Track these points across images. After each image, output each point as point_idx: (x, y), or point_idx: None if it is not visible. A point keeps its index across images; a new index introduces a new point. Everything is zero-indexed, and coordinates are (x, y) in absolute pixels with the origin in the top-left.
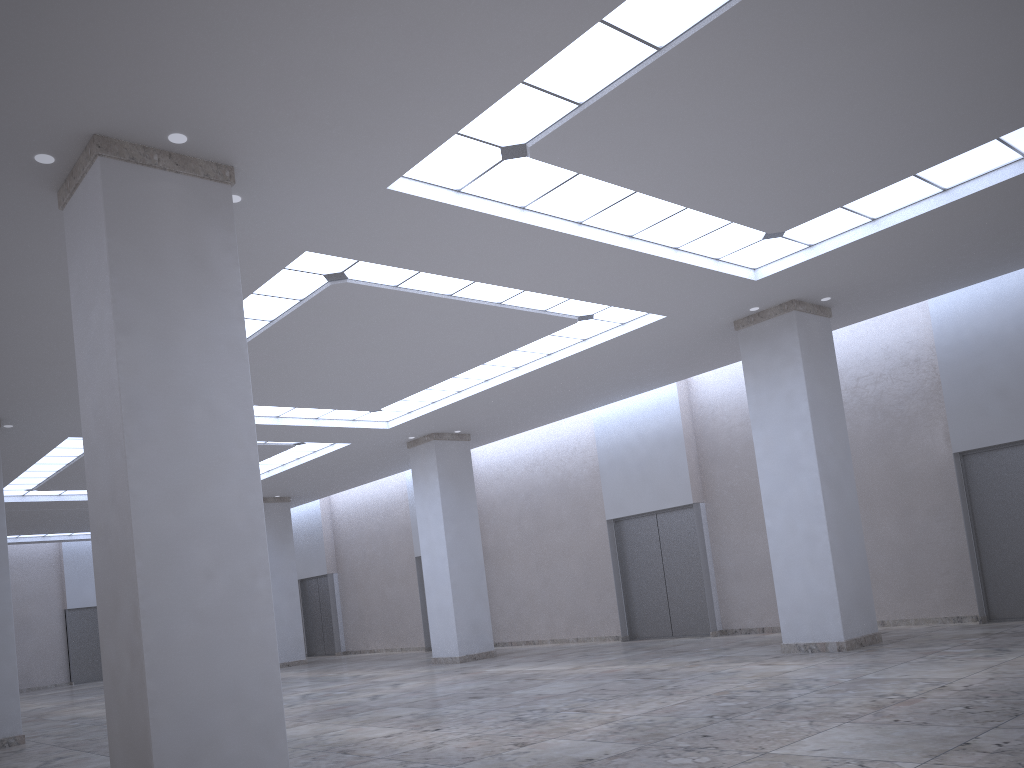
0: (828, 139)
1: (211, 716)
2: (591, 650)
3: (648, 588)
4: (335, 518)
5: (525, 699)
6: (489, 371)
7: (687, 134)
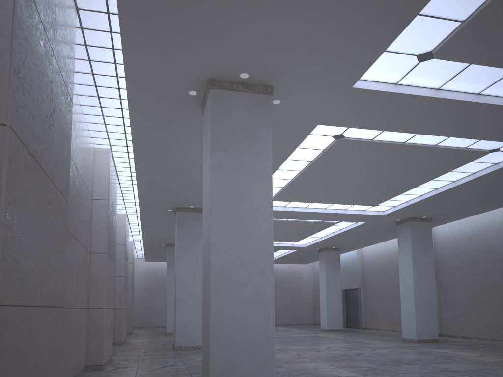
0: None
1: (238, 352)
2: (497, 347)
3: None
4: (363, 260)
5: (434, 370)
6: (437, 183)
7: None
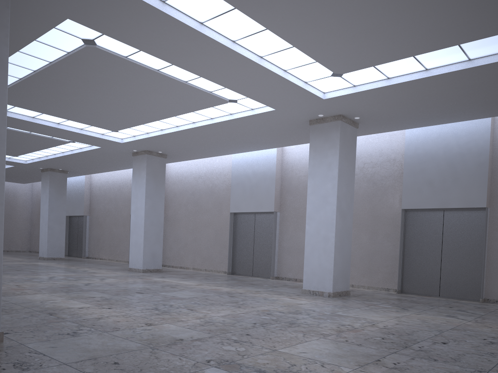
0: (374, 22)
1: None
2: (210, 276)
3: (244, 250)
4: (92, 187)
5: (165, 298)
6: (179, 121)
7: None
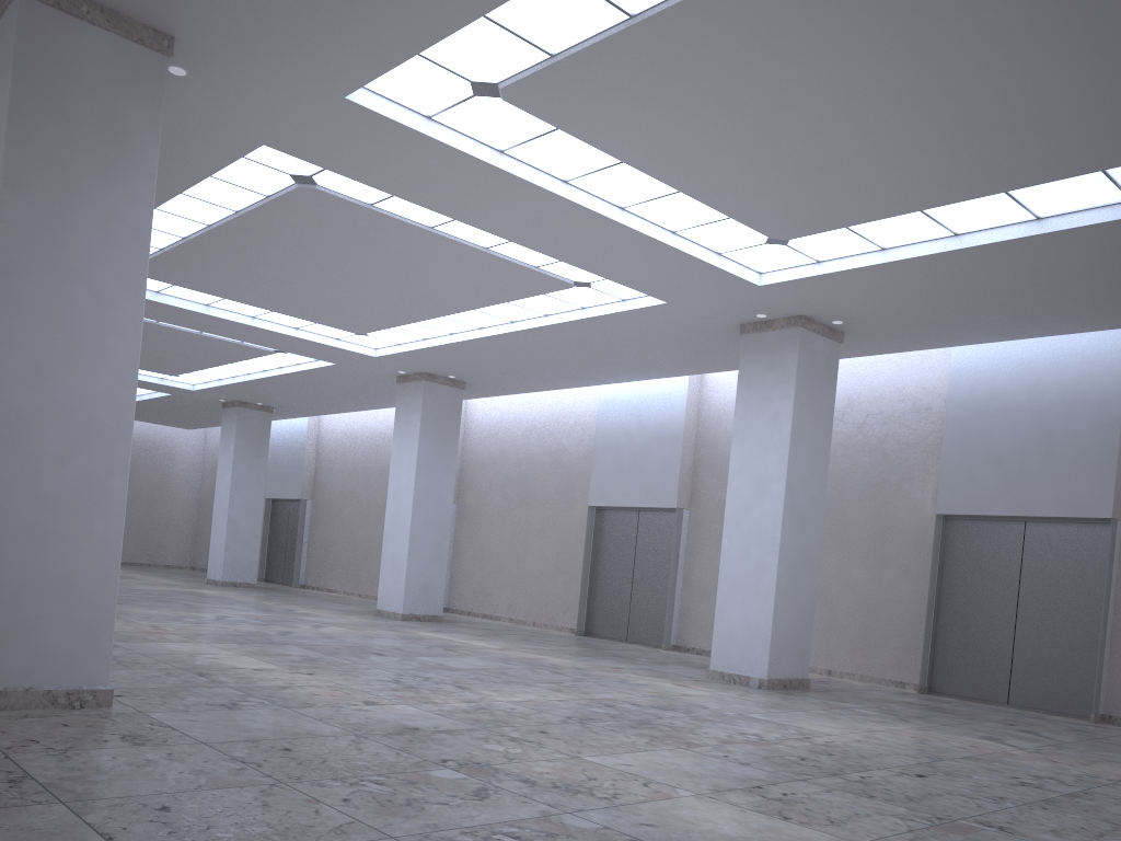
0: (823, 153)
1: (33, 603)
2: (537, 636)
3: (614, 586)
4: (321, 441)
5: (422, 666)
6: (483, 319)
7: (670, 113)
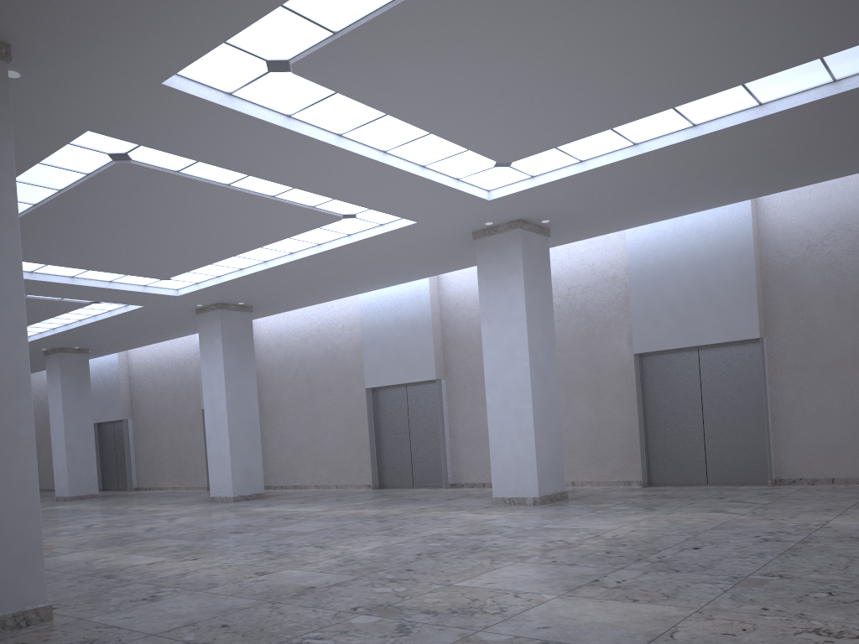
0: (543, 91)
1: None
2: (345, 495)
3: (396, 447)
4: (132, 371)
5: (277, 535)
6: (267, 254)
7: (428, 71)
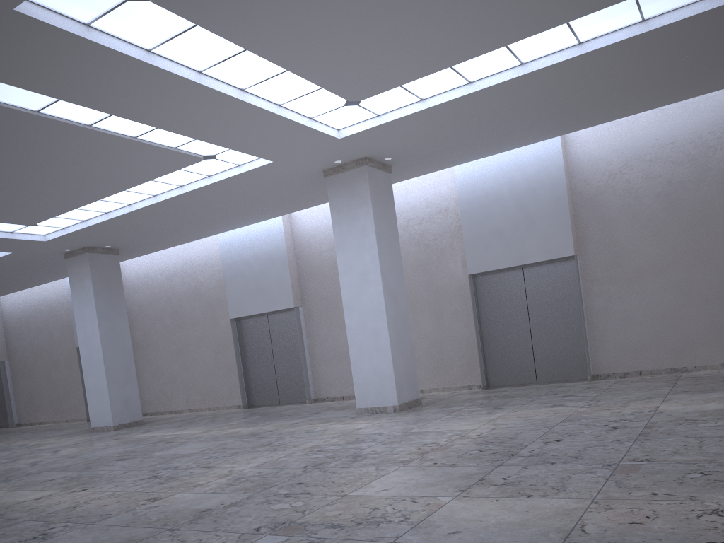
0: (393, 26)
1: None
2: (219, 417)
3: (262, 369)
4: (5, 316)
5: (162, 459)
6: (131, 197)
7: (286, 3)
